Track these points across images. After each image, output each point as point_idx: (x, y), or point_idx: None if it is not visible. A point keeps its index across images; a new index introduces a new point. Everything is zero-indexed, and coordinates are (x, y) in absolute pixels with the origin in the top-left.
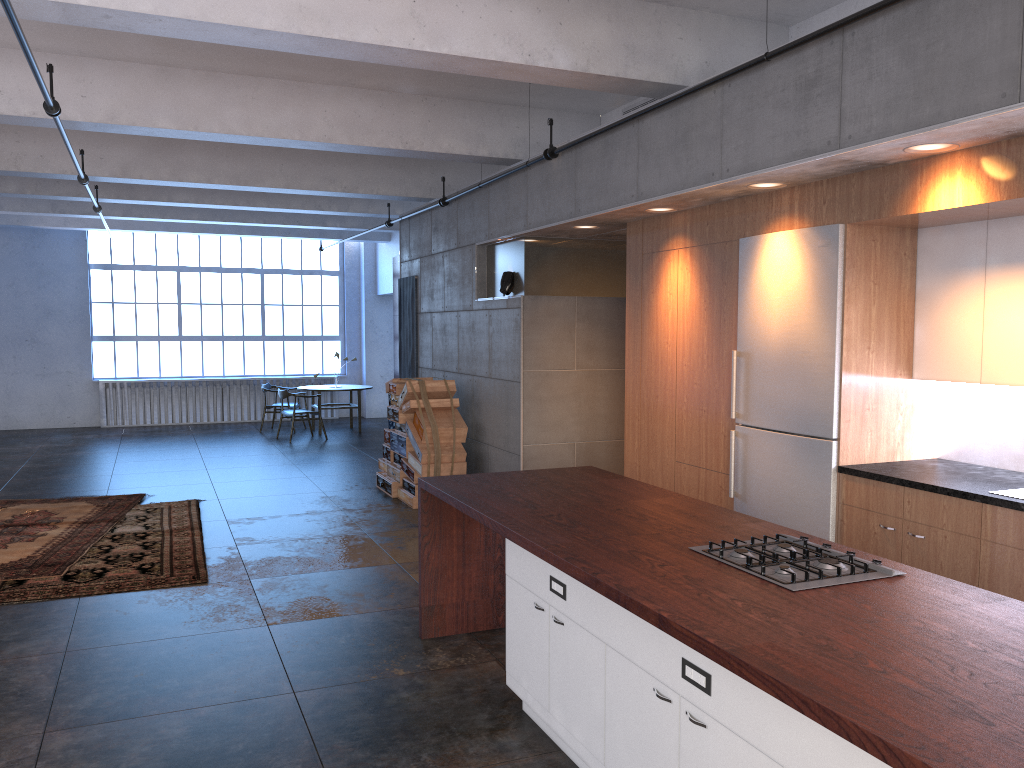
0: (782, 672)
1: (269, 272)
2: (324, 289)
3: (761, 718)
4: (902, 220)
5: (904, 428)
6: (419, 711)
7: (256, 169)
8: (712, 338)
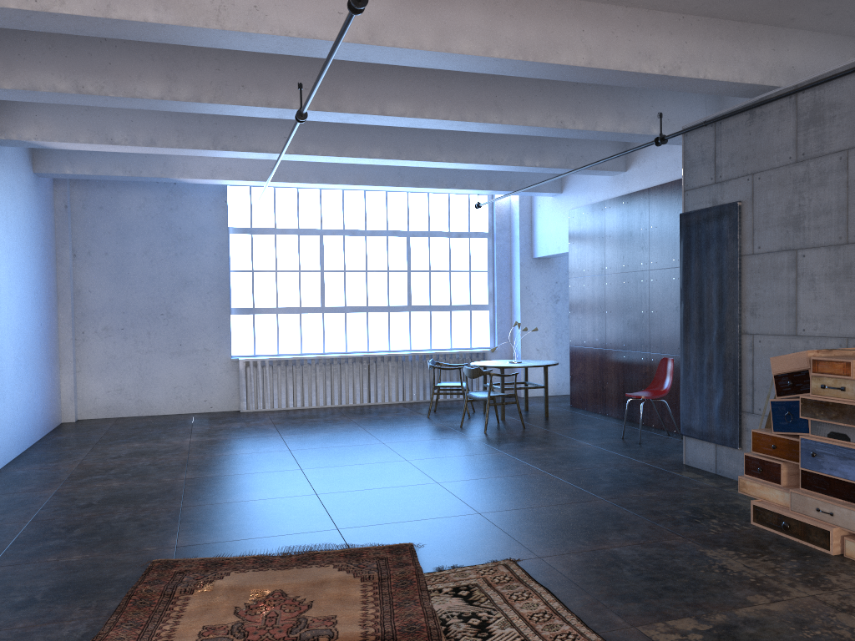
0: None
1: (415, 235)
2: (472, 253)
3: None
4: None
5: None
6: None
7: (549, 36)
8: None
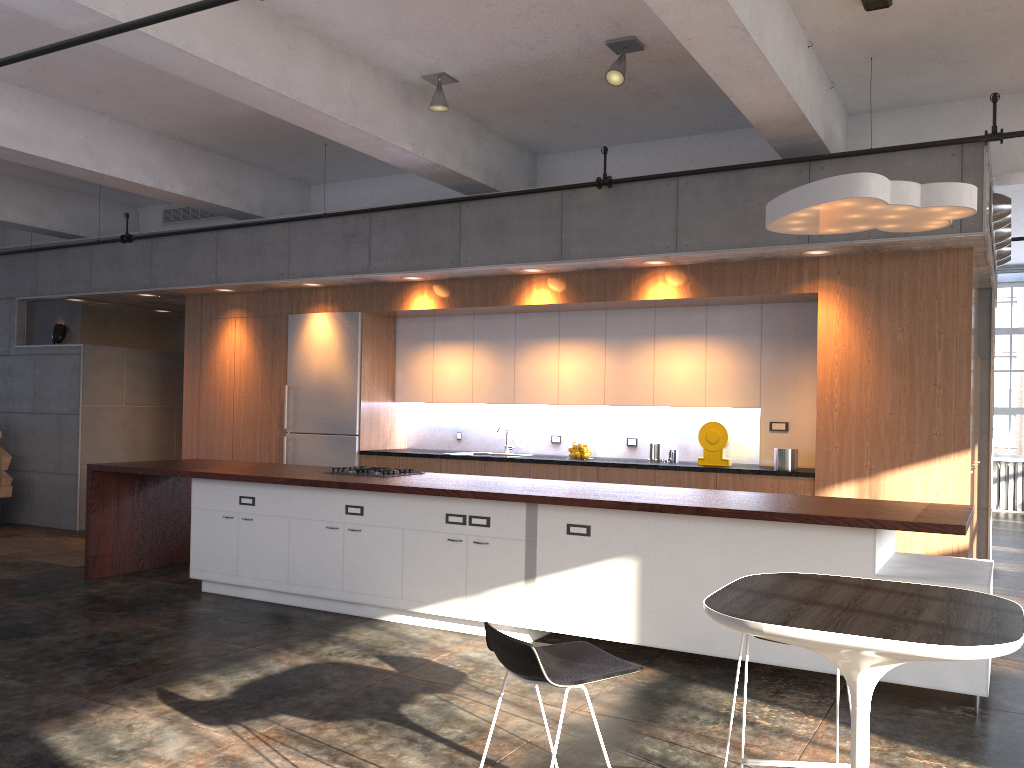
0: (406, 485)
1: None
2: None
3: (391, 513)
4: (393, 313)
5: (391, 430)
6: (135, 599)
7: None
8: (266, 378)
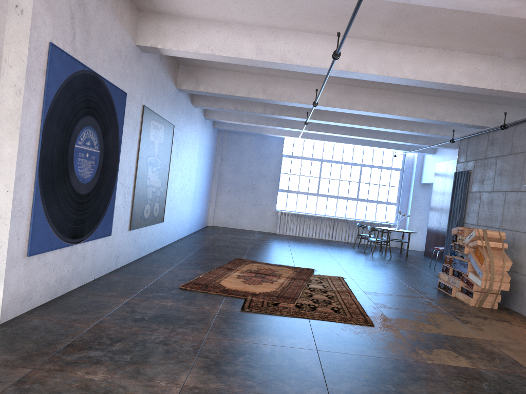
0: None
1: (365, 166)
2: (391, 177)
3: None
4: None
5: None
6: None
7: (392, 105)
8: None
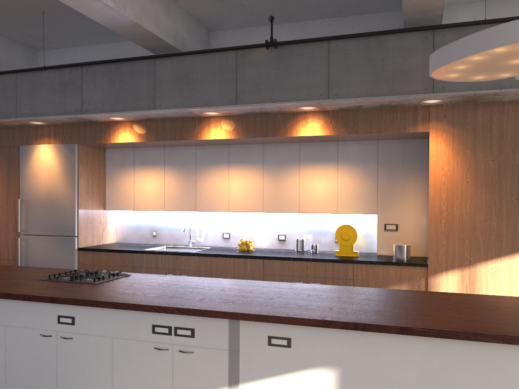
0: (114, 300)
1: None
2: None
3: (101, 324)
4: (103, 145)
5: (103, 230)
6: None
7: None
8: (3, 193)
